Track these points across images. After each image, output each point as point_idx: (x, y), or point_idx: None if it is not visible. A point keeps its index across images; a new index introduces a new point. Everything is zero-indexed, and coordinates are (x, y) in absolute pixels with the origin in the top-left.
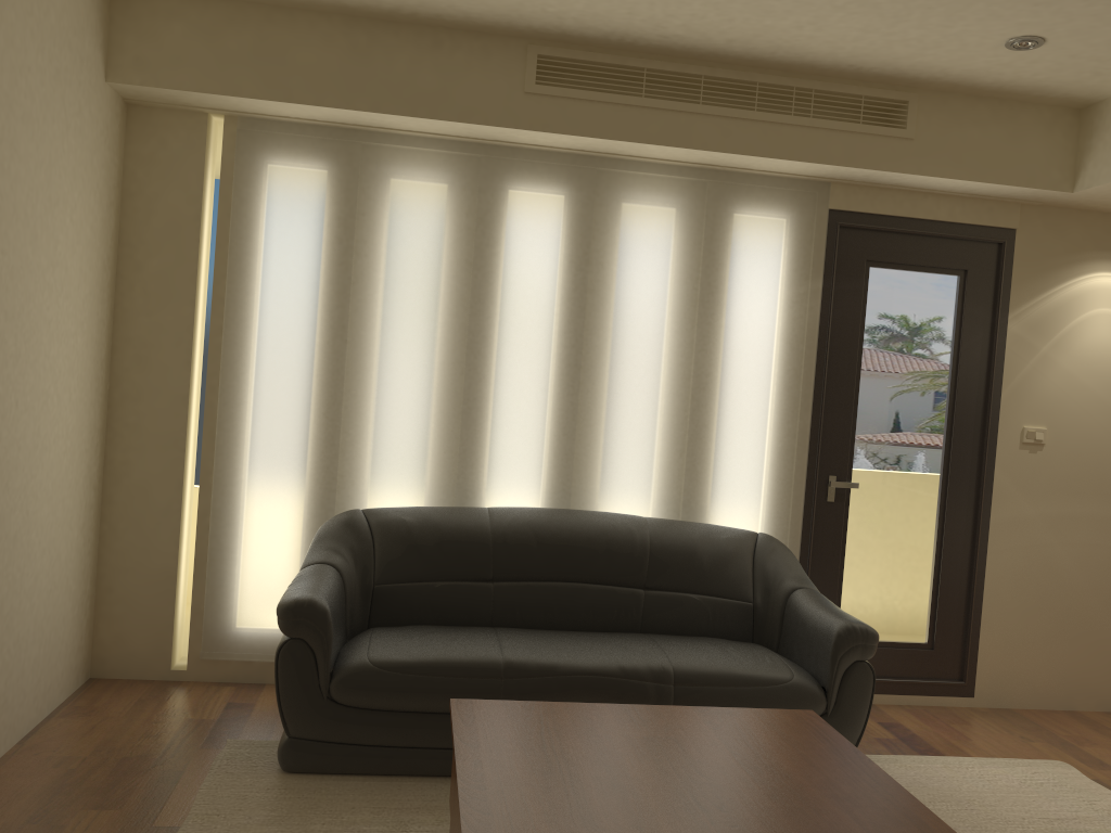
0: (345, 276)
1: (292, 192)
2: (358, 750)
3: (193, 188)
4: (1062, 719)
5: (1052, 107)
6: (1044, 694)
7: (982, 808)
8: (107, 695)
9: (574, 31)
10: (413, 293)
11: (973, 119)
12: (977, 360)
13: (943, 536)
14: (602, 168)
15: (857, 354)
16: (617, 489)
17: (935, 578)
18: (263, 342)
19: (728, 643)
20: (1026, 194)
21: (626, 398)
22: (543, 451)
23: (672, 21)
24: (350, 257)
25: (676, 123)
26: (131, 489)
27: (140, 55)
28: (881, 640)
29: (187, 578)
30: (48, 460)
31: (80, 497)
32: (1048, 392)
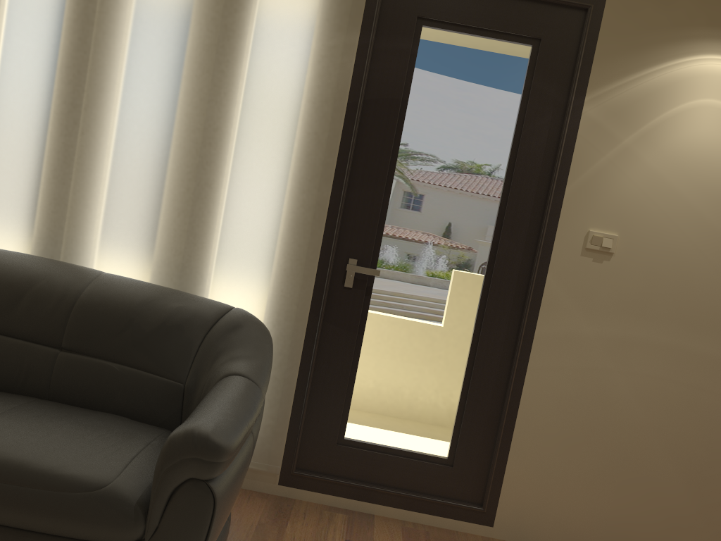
0: None
1: None
2: None
3: None
4: None
5: None
6: (579, 538)
7: None
8: None
9: None
10: None
11: None
12: (541, 147)
13: (478, 343)
14: None
15: (396, 124)
16: (107, 243)
17: (465, 389)
18: None
19: (106, 427)
20: None
21: (123, 145)
22: (30, 193)
23: None
24: None
25: None
26: None
27: None
28: (396, 447)
29: None
30: None
31: None
32: (626, 192)
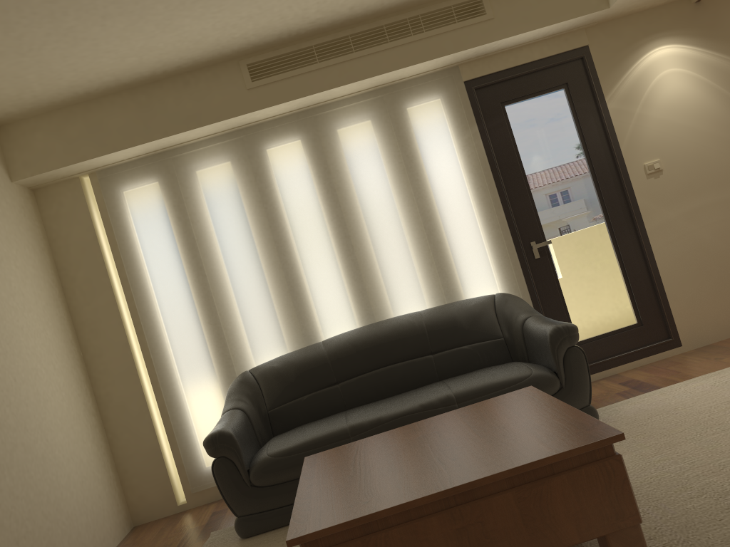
0: (190, 237)
1: (142, 202)
2: (281, 510)
3: (86, 222)
4: None
5: None
6: (729, 327)
7: (683, 410)
8: (143, 532)
9: (259, 42)
10: (233, 232)
11: None
12: (596, 135)
13: (620, 252)
14: (316, 114)
15: (518, 161)
16: (400, 301)
17: (626, 280)
18: (158, 294)
19: (492, 367)
20: (582, 21)
21: (384, 244)
22: (346, 295)
23: (309, 11)
24: (189, 226)
25: (344, 69)
26: (116, 408)
27: (25, 160)
28: (606, 332)
29: (170, 449)
30: (51, 407)
31: (85, 422)
32: (651, 136)
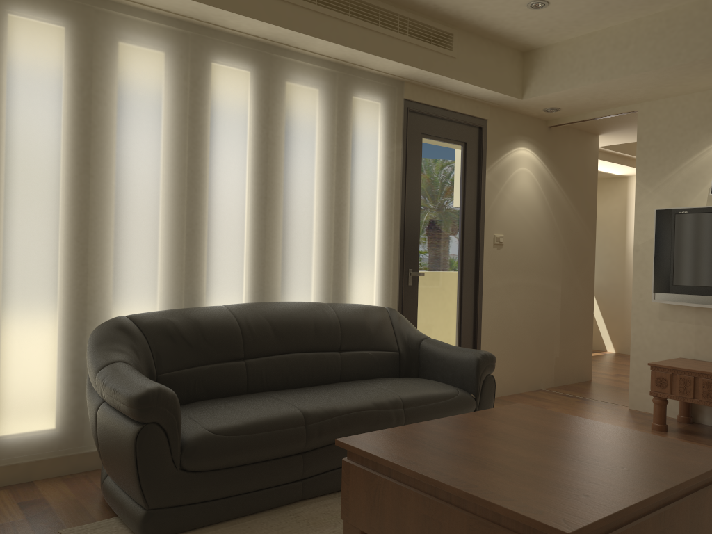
0: (88, 120)
1: (36, 41)
2: (206, 505)
3: None
4: (521, 398)
5: (513, 49)
6: (507, 386)
7: None
8: None
9: None
10: (146, 138)
11: (481, 51)
12: (473, 196)
13: (462, 301)
14: (276, 54)
15: (419, 192)
16: (295, 286)
17: (459, 327)
18: (15, 175)
19: (402, 378)
20: (498, 99)
21: (298, 221)
22: (246, 262)
23: None
24: (92, 104)
25: (336, 26)
26: None
27: None
28: None
29: None
30: None
31: None
32: (503, 214)
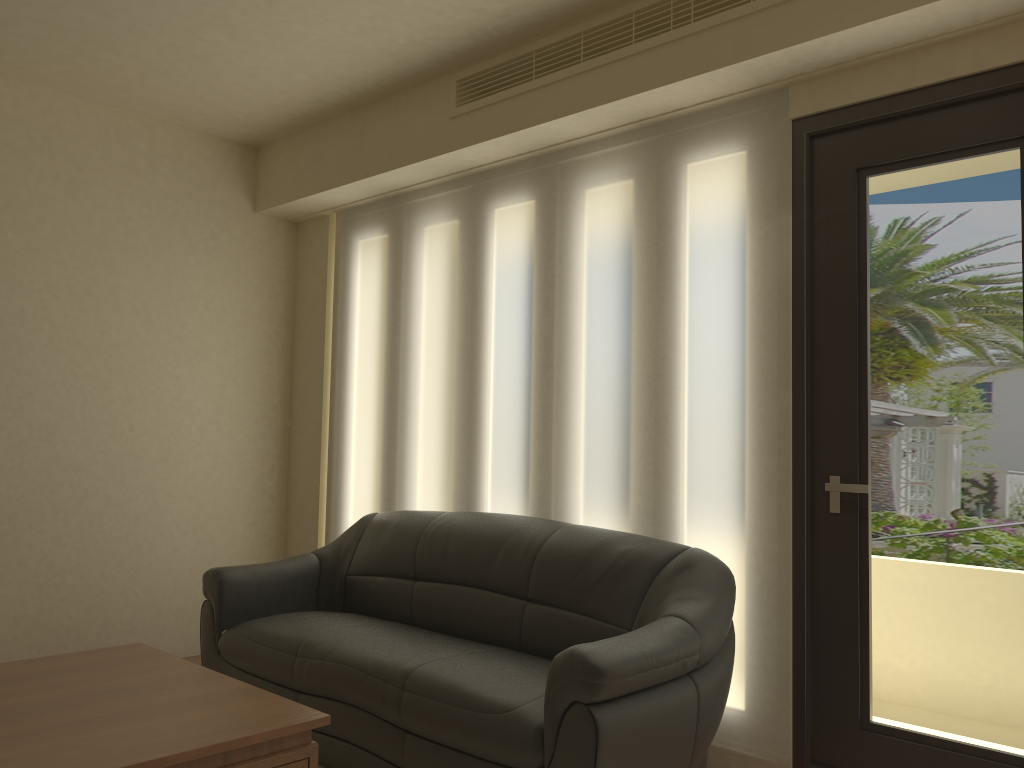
0: (392, 316)
1: (365, 258)
2: None
3: (323, 271)
4: None
5: None
6: None
7: None
8: None
9: (455, 48)
10: (431, 321)
11: None
12: None
13: None
14: (555, 162)
15: (856, 300)
16: (584, 496)
17: None
18: (352, 379)
19: (546, 669)
20: None
21: (586, 395)
22: (521, 458)
23: (471, 1)
24: (395, 300)
25: (562, 92)
26: (298, 499)
27: (267, 189)
28: (948, 738)
29: None
30: (186, 470)
31: (246, 501)
32: None
